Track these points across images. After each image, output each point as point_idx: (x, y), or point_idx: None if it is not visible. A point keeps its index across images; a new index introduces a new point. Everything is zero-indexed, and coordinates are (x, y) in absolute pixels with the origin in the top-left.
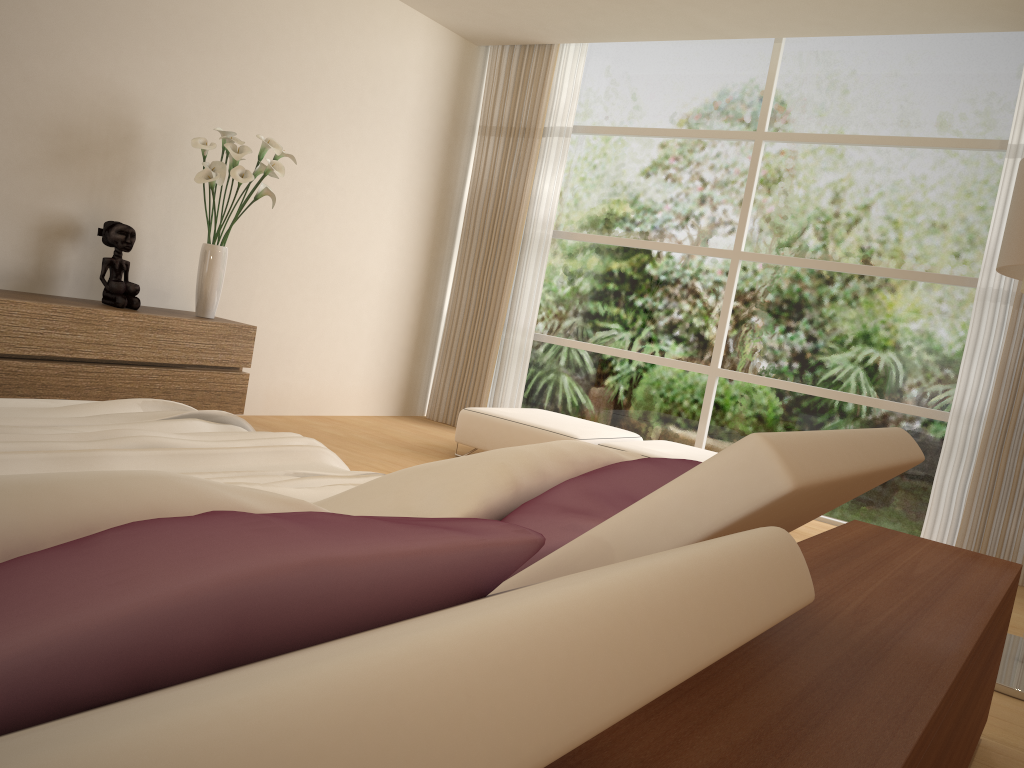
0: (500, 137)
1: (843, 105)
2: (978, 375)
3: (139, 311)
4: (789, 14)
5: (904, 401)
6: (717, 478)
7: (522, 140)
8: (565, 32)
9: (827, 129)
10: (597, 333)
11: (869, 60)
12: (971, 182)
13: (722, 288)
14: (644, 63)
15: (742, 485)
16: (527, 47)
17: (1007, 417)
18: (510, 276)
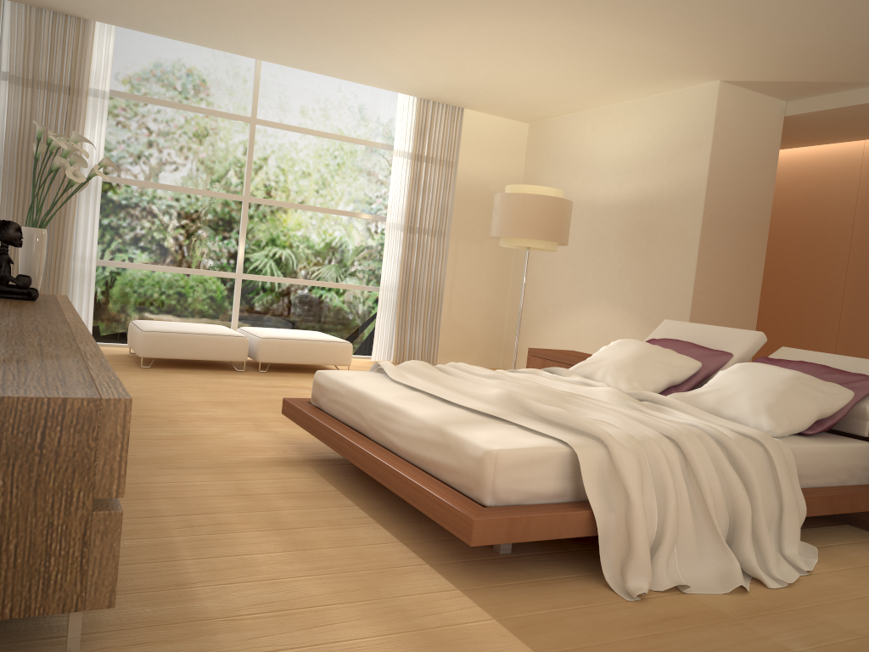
0: (38, 89)
1: (301, 109)
2: (390, 267)
3: (44, 300)
4: (309, 61)
5: (348, 282)
6: (758, 341)
7: (66, 97)
8: (124, 21)
9: (293, 122)
10: (142, 255)
11: (313, 84)
12: (369, 164)
13: (238, 220)
14: (156, 49)
15: (762, 341)
16: (61, 15)
17: (407, 286)
18: (73, 214)
